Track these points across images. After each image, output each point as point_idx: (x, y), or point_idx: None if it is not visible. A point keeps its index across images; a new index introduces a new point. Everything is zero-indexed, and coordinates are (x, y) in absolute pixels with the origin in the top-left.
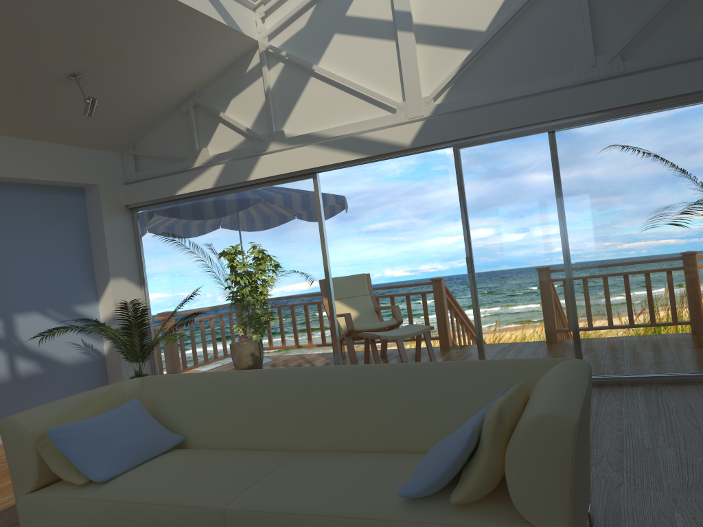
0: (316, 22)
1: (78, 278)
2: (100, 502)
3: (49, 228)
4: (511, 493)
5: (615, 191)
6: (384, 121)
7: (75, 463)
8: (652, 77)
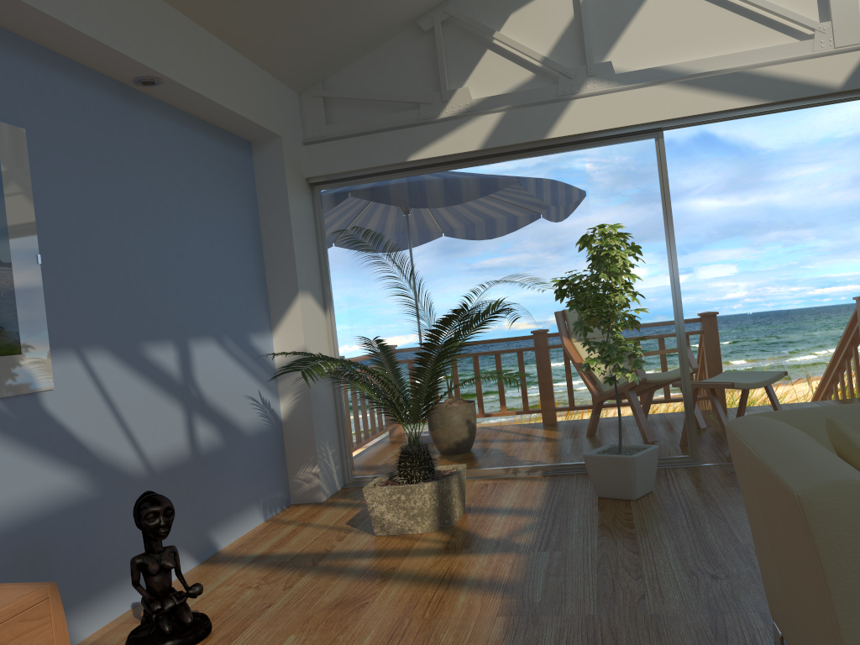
0: None
1: (251, 290)
2: None
3: (219, 198)
4: None
5: None
6: (792, 51)
7: None
8: None
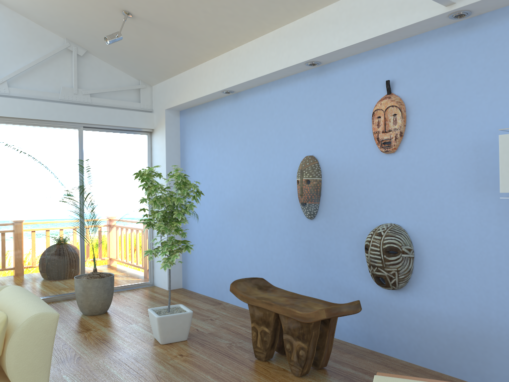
0: None
1: None
2: None
3: None
4: (9, 372)
5: None
6: None
7: None
8: (28, 103)
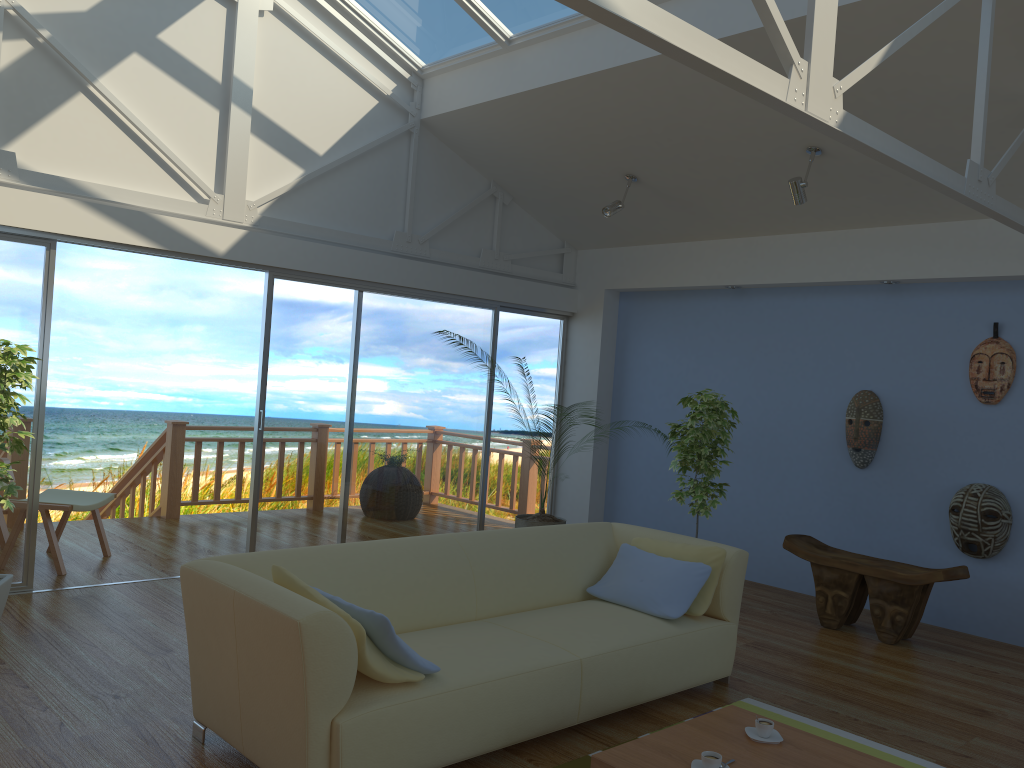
0: (107, 17)
1: None
2: (462, 690)
3: None
4: (722, 601)
5: (403, 367)
6: (190, 209)
7: (412, 655)
8: (449, 272)
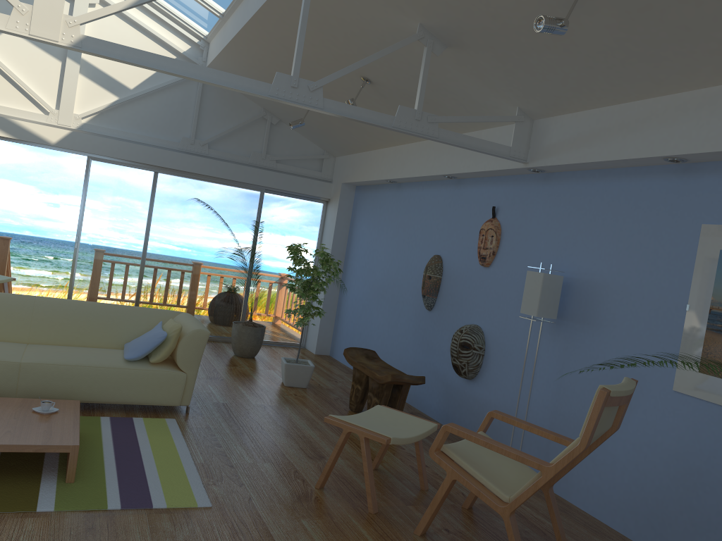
0: None
1: None
2: None
3: None
4: (178, 358)
5: (184, 221)
6: (36, 117)
7: None
8: (221, 164)
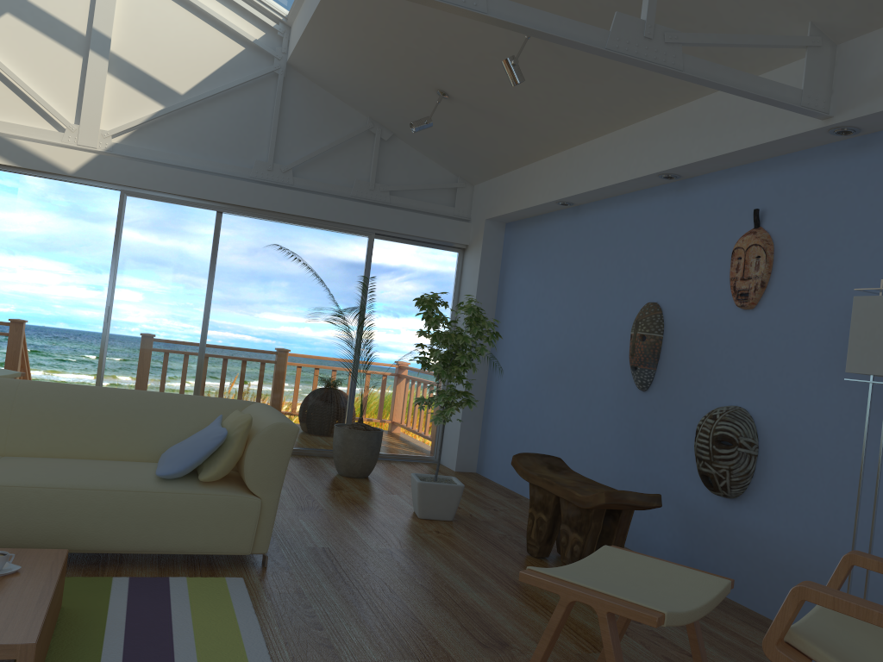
0: None
1: None
2: None
3: None
4: (246, 473)
5: (261, 282)
6: (47, 136)
7: None
8: (312, 198)
